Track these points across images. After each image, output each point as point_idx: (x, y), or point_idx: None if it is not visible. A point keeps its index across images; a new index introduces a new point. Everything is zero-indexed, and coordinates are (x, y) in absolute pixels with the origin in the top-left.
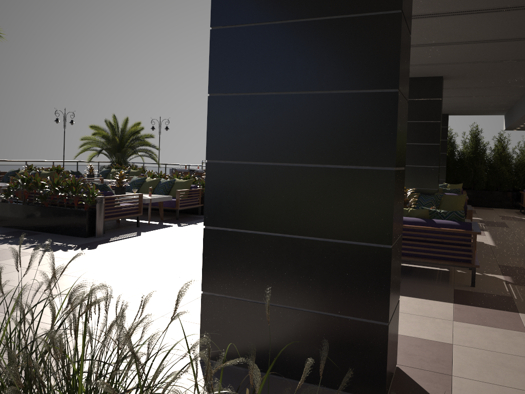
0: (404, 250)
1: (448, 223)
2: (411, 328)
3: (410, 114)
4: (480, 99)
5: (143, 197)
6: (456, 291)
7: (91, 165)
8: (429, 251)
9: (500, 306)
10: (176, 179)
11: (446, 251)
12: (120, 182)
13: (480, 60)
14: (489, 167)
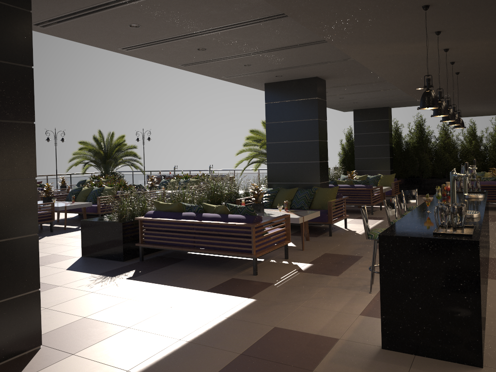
0: (205, 243)
1: (237, 218)
2: (120, 314)
3: (292, 114)
4: (392, 92)
5: (60, 205)
6: (229, 280)
7: (63, 177)
8: (223, 244)
9: (243, 292)
10: (104, 187)
11: (234, 243)
12: (46, 193)
13: (325, 61)
14: (435, 155)
